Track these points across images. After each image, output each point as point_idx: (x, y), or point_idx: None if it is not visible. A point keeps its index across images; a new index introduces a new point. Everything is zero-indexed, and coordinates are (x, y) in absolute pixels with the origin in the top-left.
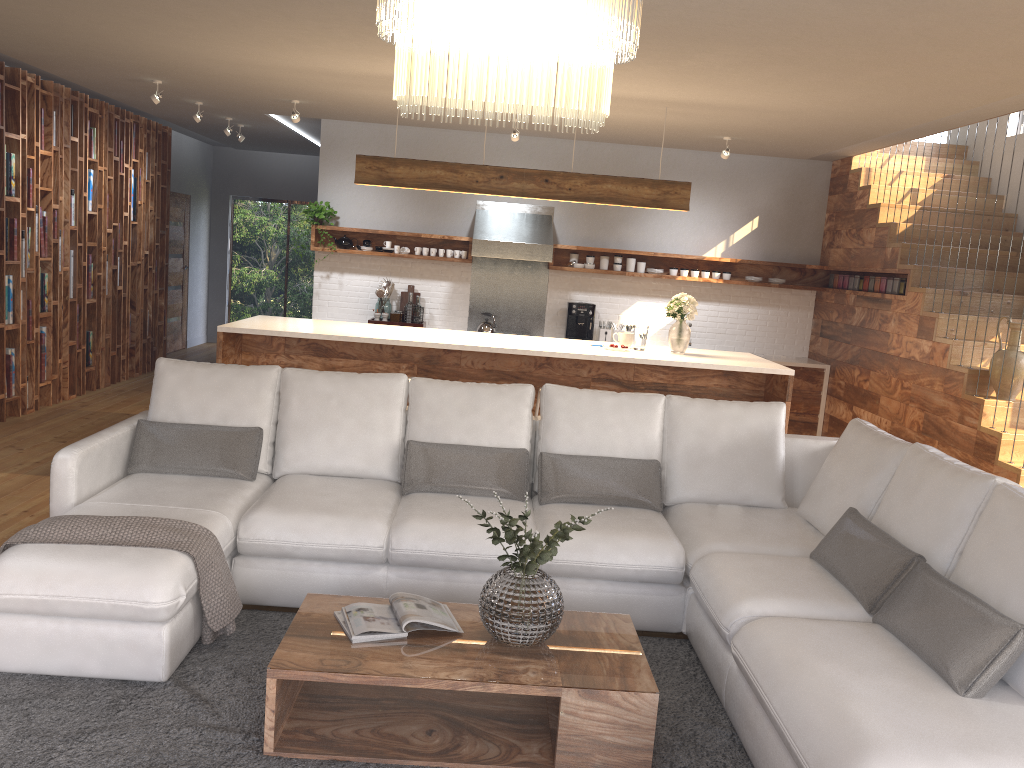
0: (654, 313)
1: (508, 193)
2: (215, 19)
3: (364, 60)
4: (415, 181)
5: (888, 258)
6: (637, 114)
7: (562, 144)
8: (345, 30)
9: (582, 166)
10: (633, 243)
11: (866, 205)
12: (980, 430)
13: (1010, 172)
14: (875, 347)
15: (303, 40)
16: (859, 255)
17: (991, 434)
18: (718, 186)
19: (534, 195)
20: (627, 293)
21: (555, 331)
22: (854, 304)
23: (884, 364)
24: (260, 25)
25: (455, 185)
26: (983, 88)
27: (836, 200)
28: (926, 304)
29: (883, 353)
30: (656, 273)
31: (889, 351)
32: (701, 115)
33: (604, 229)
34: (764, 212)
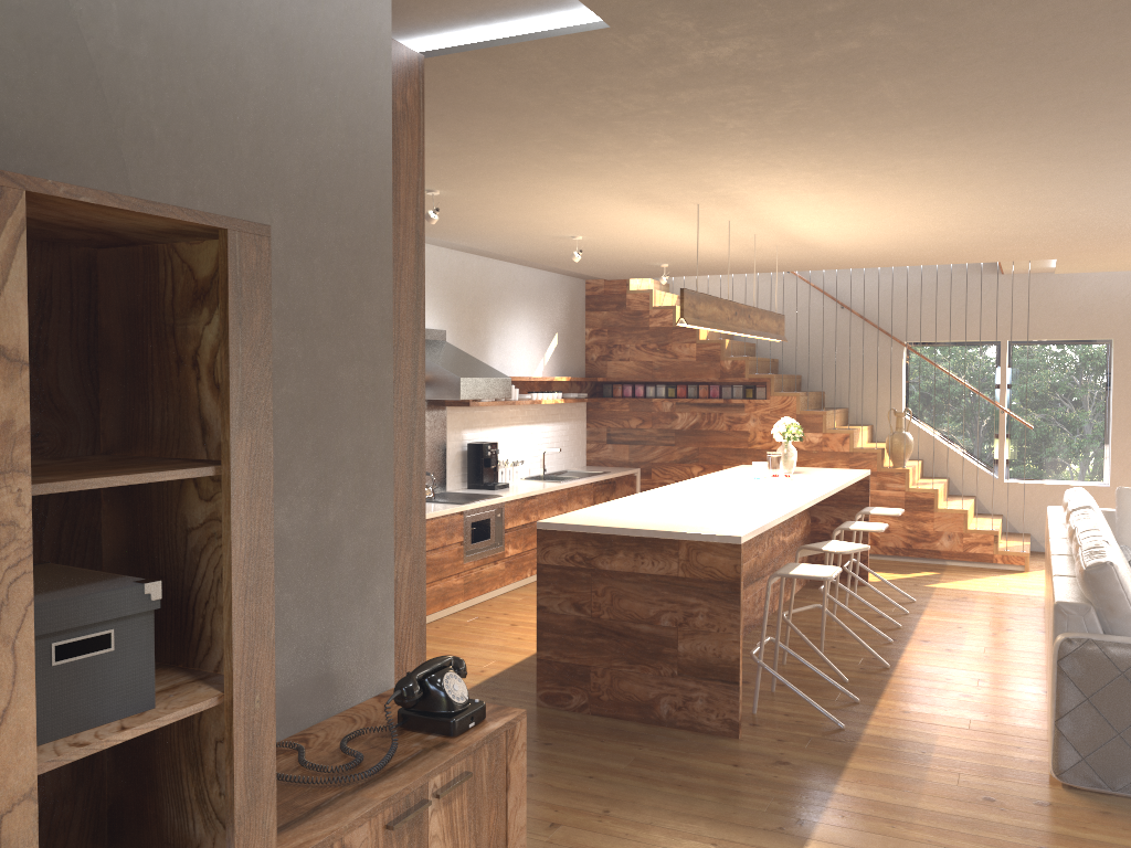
0: (512, 443)
1: (740, 330)
2: (956, 147)
3: (817, 189)
4: (707, 320)
5: (728, 369)
6: (718, 246)
7: (446, 254)
8: (968, 177)
9: (461, 281)
10: (496, 368)
11: (671, 323)
12: (910, 491)
13: (892, 307)
14: (726, 445)
15: (891, 171)
16: (671, 367)
17: (924, 491)
18: (536, 303)
19: (748, 332)
20: (496, 424)
21: (454, 481)
22: (673, 410)
23: (747, 457)
24: (949, 159)
25: (721, 323)
26: (989, 258)
27: (606, 316)
28: (800, 405)
29: (742, 448)
30: (528, 399)
31: (752, 446)
32: (758, 252)
33: (478, 354)
34: (559, 328)
